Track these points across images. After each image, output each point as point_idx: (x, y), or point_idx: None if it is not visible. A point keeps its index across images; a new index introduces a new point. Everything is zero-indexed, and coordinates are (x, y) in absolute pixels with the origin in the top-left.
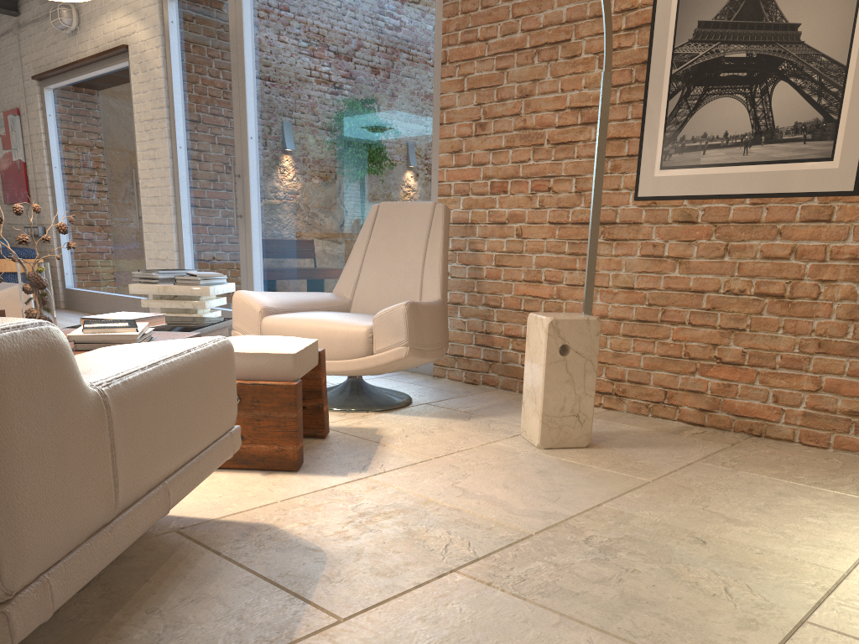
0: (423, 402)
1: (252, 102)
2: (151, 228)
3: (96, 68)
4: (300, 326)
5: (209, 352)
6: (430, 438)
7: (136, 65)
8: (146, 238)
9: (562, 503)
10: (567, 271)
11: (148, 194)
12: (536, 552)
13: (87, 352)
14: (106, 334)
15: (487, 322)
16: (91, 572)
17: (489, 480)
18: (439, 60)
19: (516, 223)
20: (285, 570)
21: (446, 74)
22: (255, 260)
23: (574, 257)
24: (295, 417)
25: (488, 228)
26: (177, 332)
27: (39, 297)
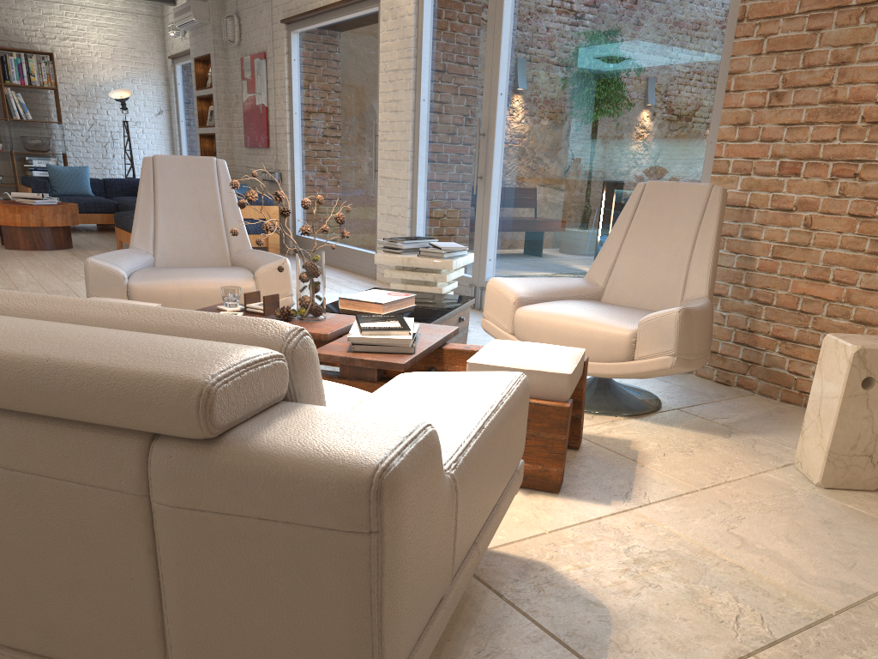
0: (673, 407)
1: (506, 55)
2: (386, 183)
3: (344, 13)
4: (556, 322)
5: (515, 398)
6: (691, 460)
7: (386, 12)
8: (380, 192)
9: (860, 572)
10: (863, 272)
11: (386, 148)
12: (841, 641)
13: (393, 385)
14: (382, 337)
15: (752, 319)
16: (430, 651)
17: (768, 527)
18: (734, 16)
19: (805, 211)
20: (571, 628)
21: (742, 33)
22: (491, 224)
23: (875, 257)
24: (564, 439)
25: (769, 214)
26: (436, 325)
27: (313, 286)
